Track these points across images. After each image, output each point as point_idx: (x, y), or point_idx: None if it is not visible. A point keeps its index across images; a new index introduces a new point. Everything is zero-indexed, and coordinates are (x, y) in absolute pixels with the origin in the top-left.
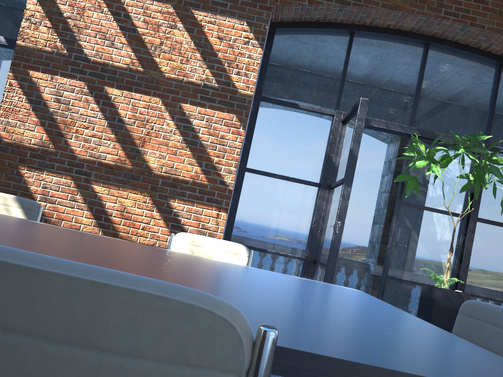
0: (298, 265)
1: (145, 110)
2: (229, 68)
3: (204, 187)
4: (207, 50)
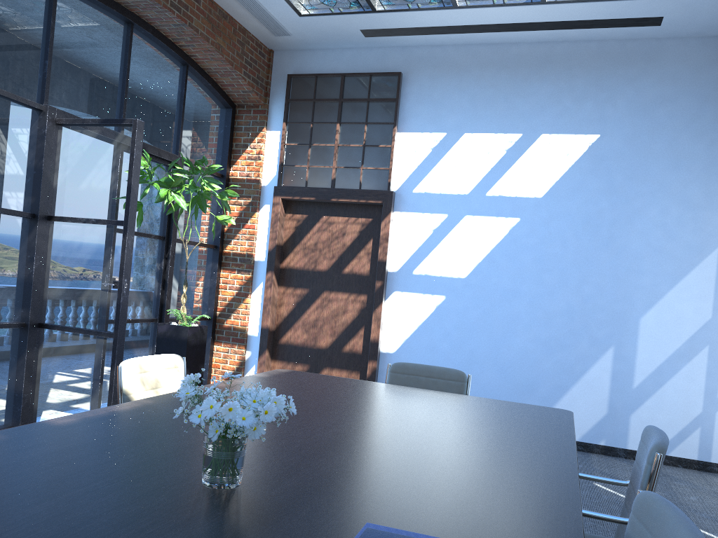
0: (14, 335)
1: None
2: None
3: None
4: None
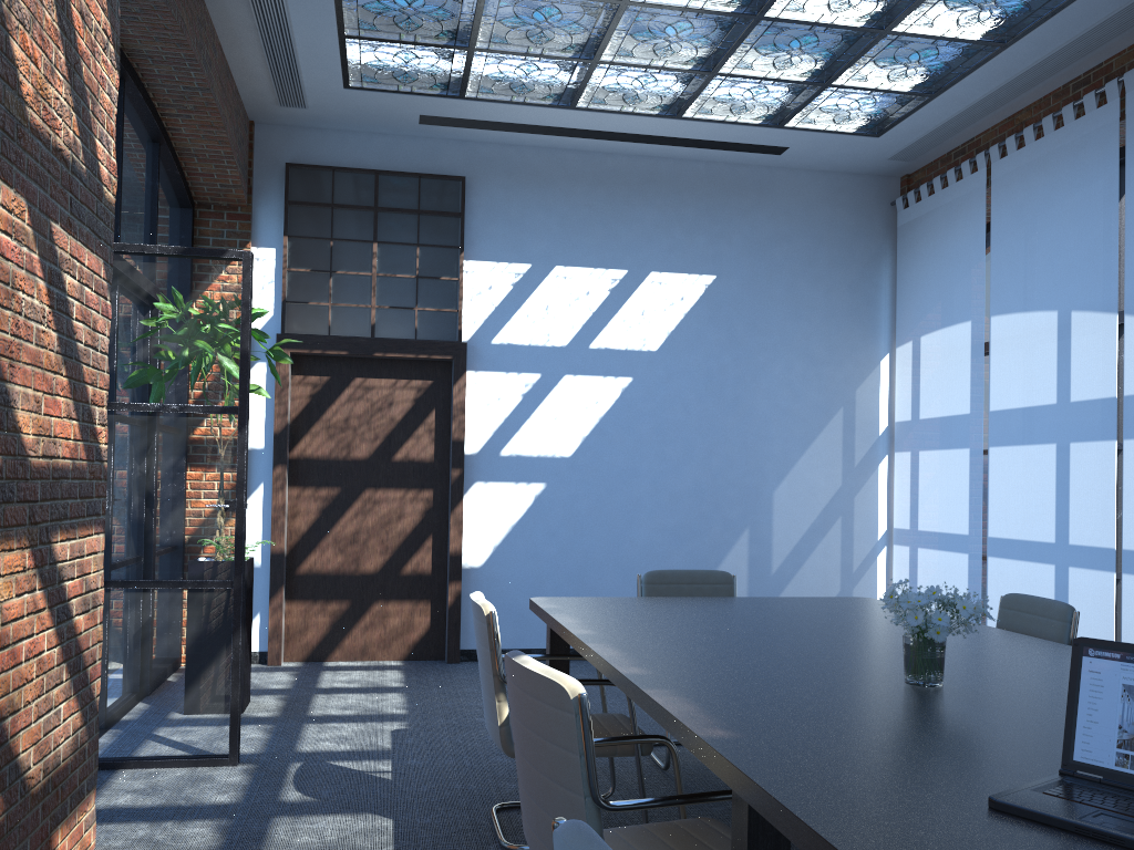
0: None
1: (8, 241)
2: (94, 118)
3: (84, 477)
4: (72, 47)
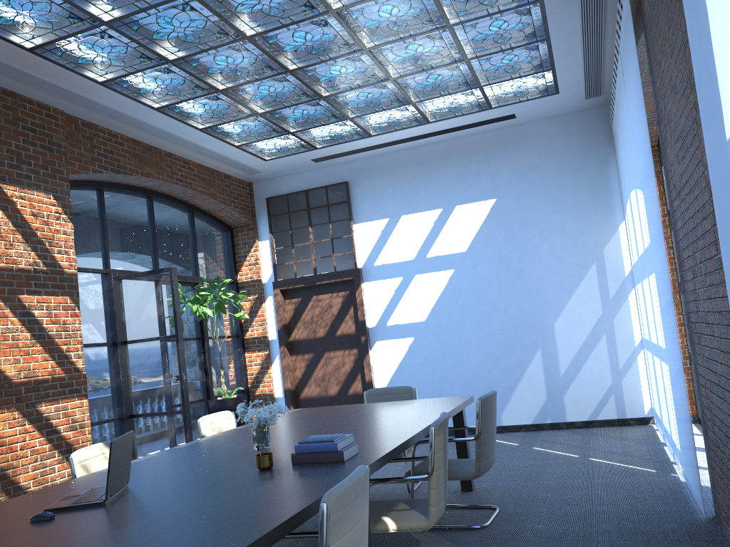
0: (116, 426)
1: None
2: (51, 247)
3: (63, 380)
4: (27, 230)
